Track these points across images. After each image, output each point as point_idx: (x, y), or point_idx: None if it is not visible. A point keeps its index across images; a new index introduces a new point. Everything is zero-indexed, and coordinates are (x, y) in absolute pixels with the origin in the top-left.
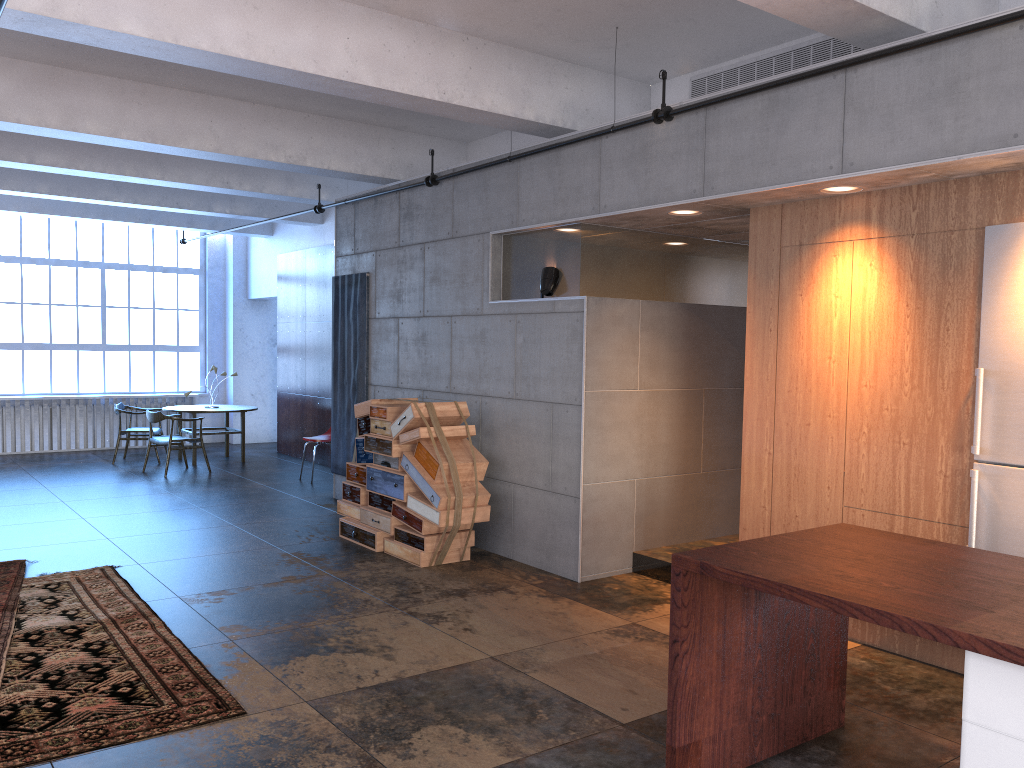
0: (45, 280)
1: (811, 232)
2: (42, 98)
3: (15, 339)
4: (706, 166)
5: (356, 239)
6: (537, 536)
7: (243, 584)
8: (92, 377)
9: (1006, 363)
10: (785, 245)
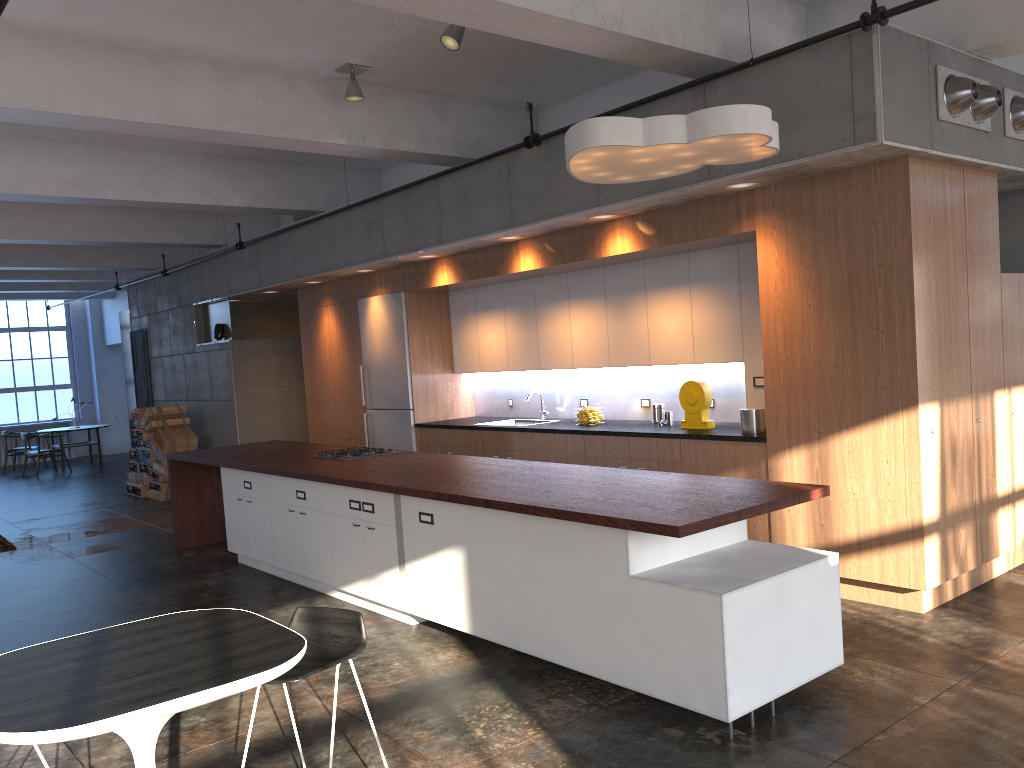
0: None
1: (316, 301)
2: None
3: None
4: (260, 272)
5: (139, 307)
6: None
7: (49, 515)
8: None
9: (368, 362)
10: (309, 308)
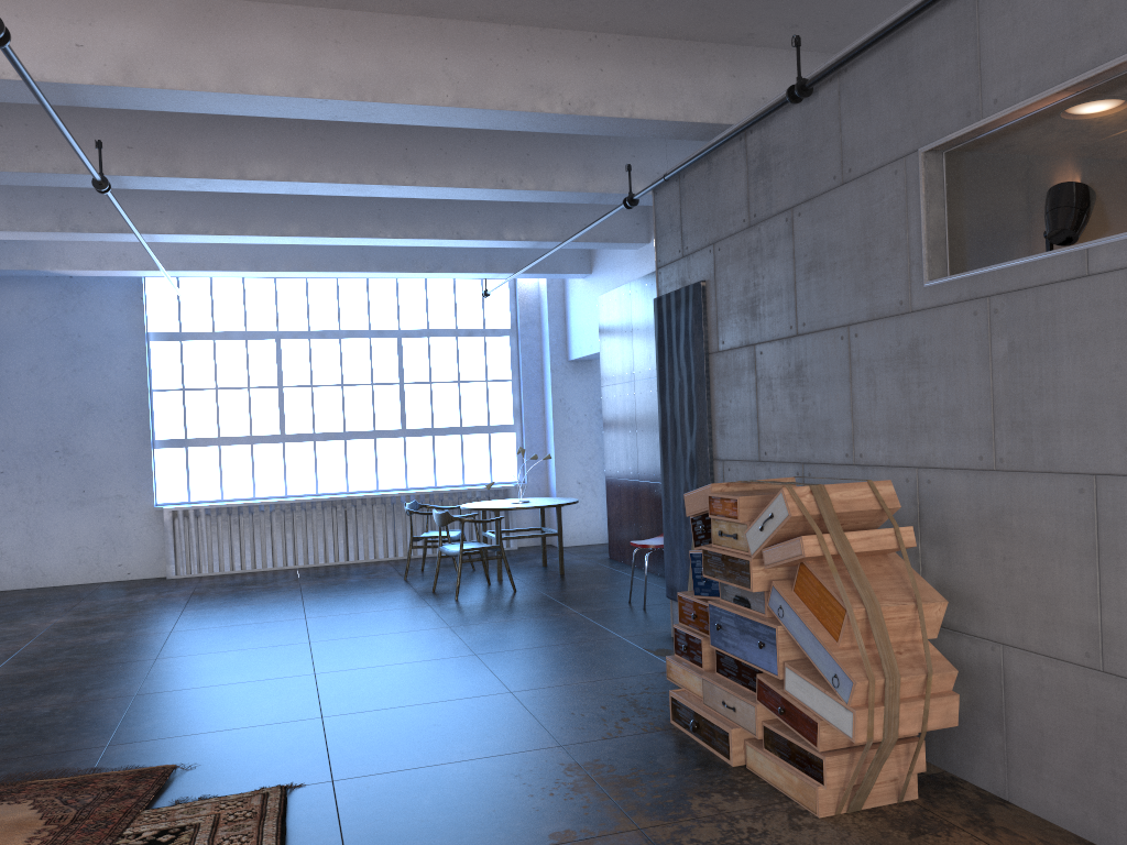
0: (336, 356)
1: None
2: (195, 47)
3: (306, 429)
4: None
5: (684, 233)
6: (1071, 765)
7: None
8: (392, 470)
9: None
10: None
